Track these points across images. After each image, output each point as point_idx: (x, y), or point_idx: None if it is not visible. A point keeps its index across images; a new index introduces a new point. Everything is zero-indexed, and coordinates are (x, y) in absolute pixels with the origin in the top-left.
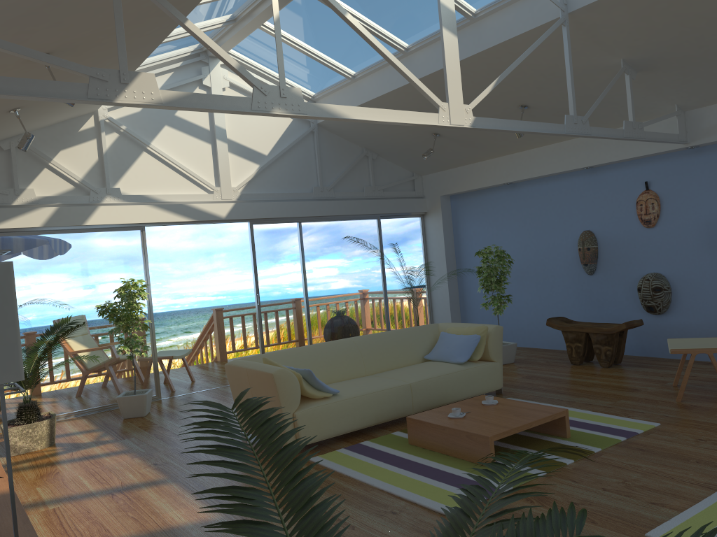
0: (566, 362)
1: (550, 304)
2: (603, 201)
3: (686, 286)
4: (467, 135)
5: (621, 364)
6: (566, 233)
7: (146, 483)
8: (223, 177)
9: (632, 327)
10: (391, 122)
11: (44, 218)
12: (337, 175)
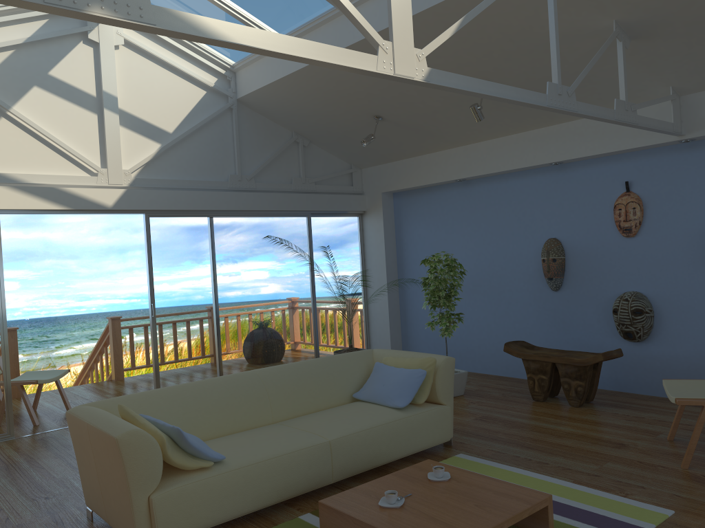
0: (526, 396)
1: (505, 323)
2: (574, 203)
3: (672, 309)
4: (415, 120)
5: (593, 402)
6: (527, 241)
7: None
8: (111, 157)
9: (610, 359)
10: (303, 57)
11: None
12: (259, 163)
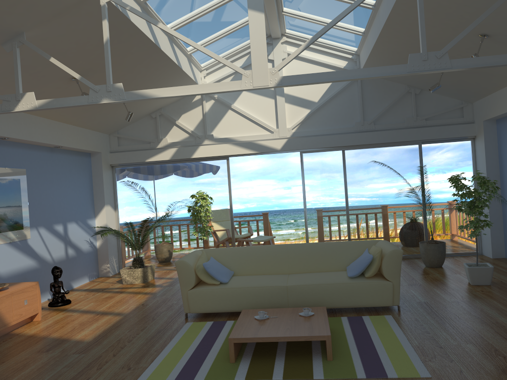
0: None
1: None
2: None
3: None
4: None
5: None
6: None
7: (117, 313)
8: (280, 122)
9: None
10: (191, 94)
11: (170, 154)
12: (379, 111)
